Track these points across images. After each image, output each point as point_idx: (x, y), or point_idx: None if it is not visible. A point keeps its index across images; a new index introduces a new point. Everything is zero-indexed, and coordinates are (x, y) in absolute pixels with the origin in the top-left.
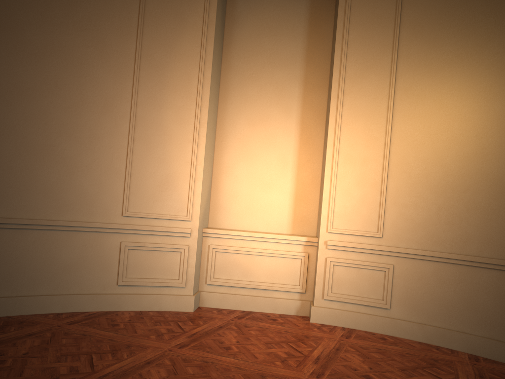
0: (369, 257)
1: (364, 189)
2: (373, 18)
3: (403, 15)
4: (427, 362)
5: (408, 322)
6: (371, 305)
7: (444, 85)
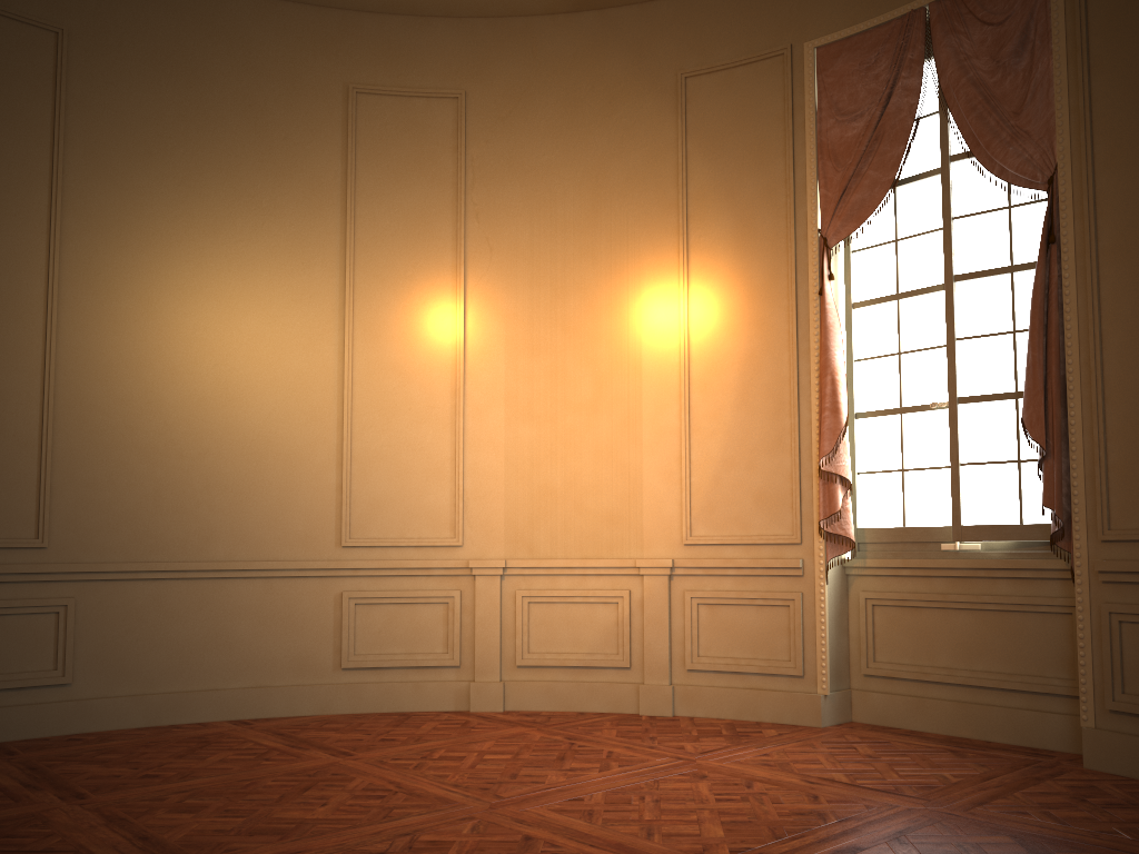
0: (19, 590)
1: (1, 452)
2: (5, 108)
3: (69, 124)
4: (195, 741)
5: (112, 698)
6: (31, 685)
7: (156, 272)
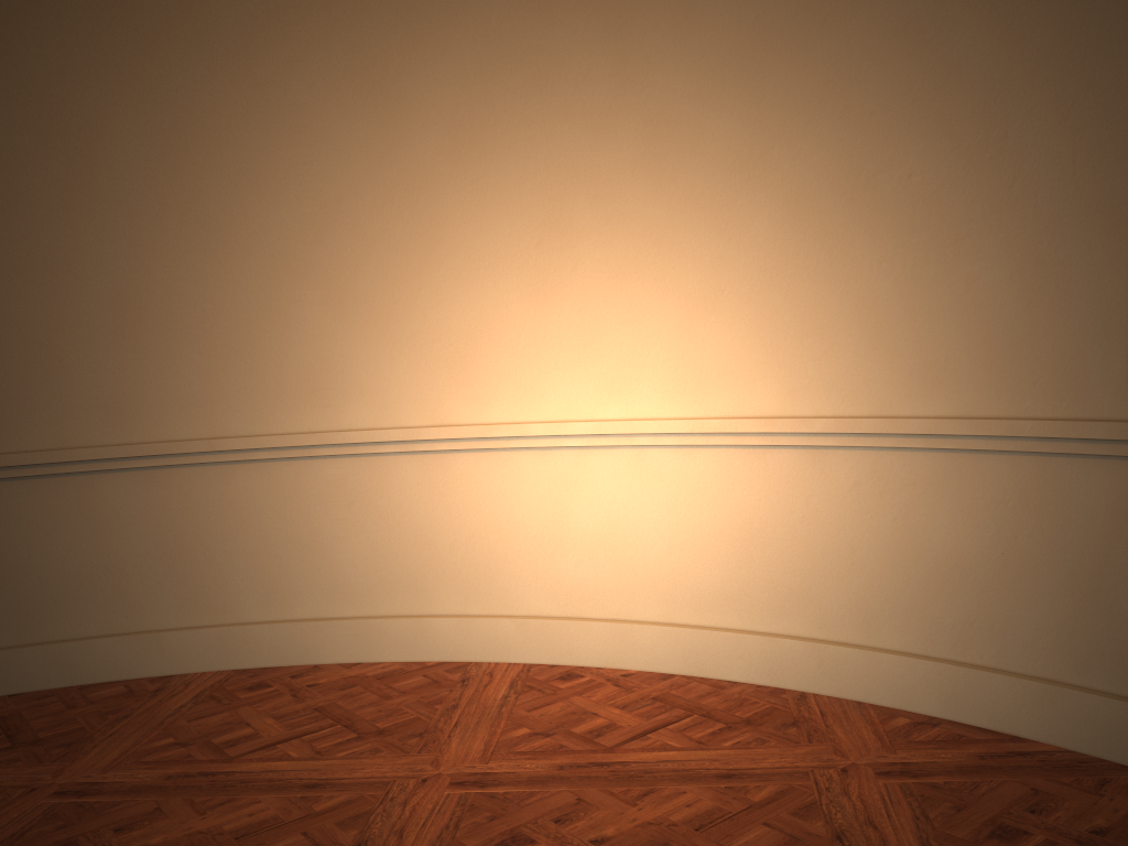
0: None
1: None
2: None
3: None
4: None
5: None
6: None
7: None
